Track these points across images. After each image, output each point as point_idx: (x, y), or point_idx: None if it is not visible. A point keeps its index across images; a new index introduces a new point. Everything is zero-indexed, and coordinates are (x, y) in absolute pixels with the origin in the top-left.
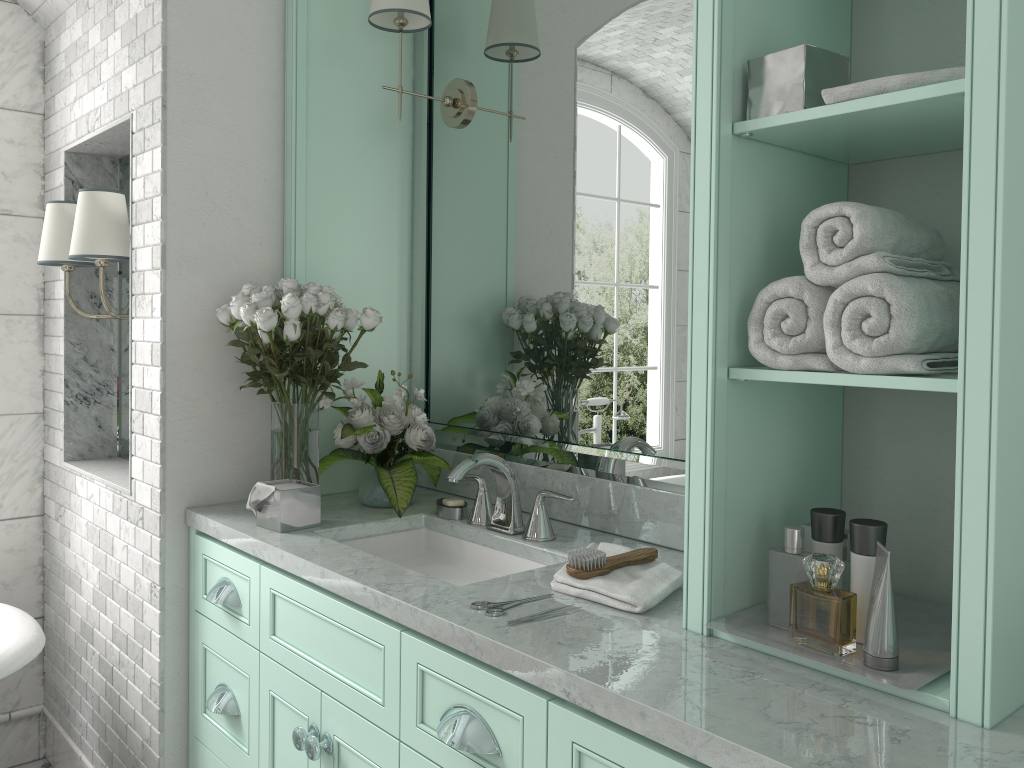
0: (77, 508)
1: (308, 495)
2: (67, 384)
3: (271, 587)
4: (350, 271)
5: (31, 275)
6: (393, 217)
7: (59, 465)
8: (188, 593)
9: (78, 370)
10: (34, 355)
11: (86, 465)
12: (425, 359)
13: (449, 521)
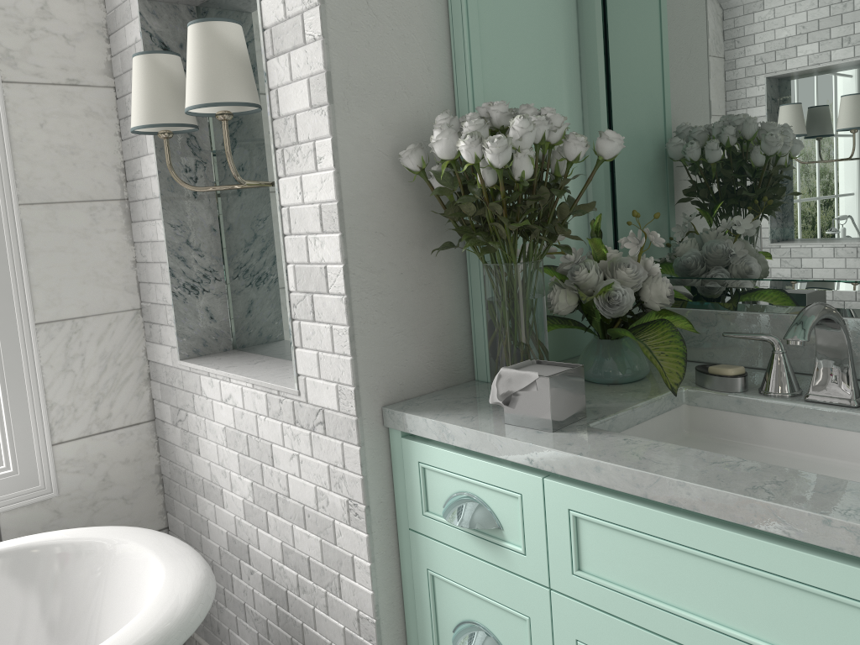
0: (206, 412)
1: (573, 379)
2: (172, 273)
3: (571, 508)
4: (526, 100)
5: (109, 154)
6: (561, 32)
7: (172, 365)
8: (393, 508)
9: (182, 256)
10: (123, 245)
11: (209, 362)
12: (612, 202)
13: (732, 395)
